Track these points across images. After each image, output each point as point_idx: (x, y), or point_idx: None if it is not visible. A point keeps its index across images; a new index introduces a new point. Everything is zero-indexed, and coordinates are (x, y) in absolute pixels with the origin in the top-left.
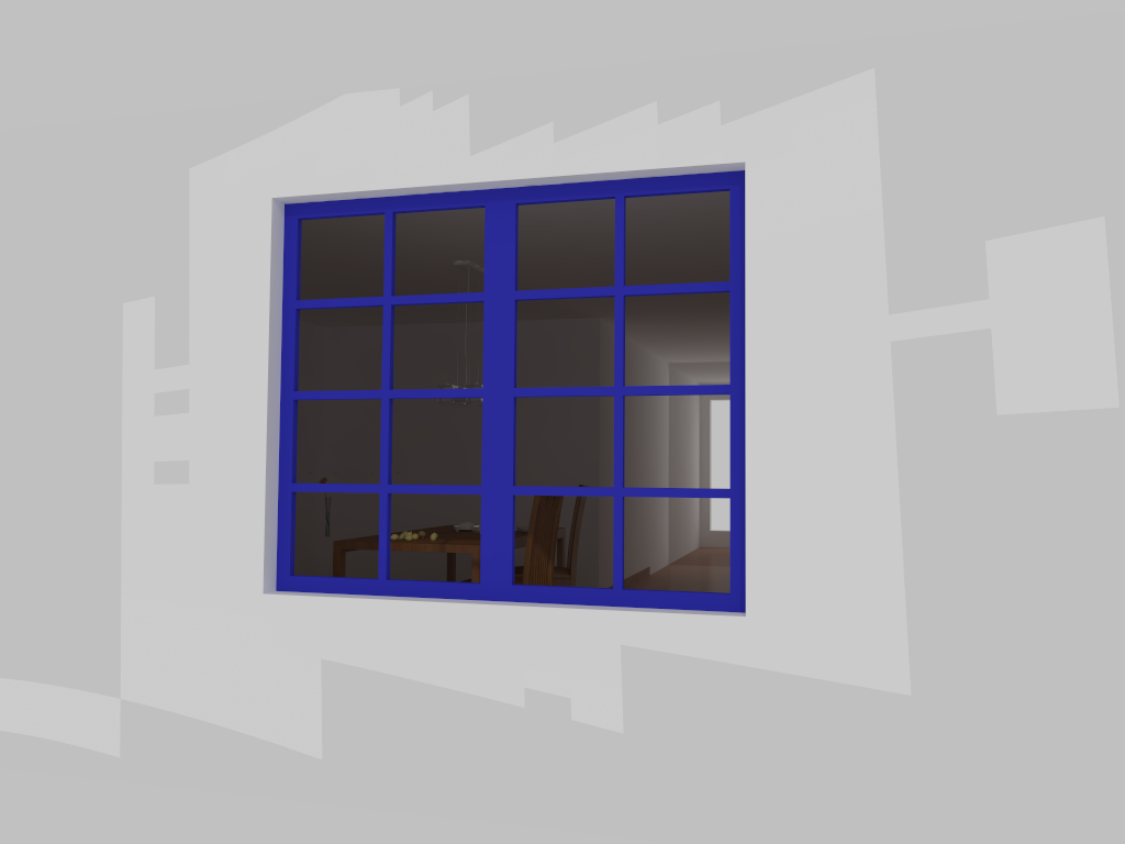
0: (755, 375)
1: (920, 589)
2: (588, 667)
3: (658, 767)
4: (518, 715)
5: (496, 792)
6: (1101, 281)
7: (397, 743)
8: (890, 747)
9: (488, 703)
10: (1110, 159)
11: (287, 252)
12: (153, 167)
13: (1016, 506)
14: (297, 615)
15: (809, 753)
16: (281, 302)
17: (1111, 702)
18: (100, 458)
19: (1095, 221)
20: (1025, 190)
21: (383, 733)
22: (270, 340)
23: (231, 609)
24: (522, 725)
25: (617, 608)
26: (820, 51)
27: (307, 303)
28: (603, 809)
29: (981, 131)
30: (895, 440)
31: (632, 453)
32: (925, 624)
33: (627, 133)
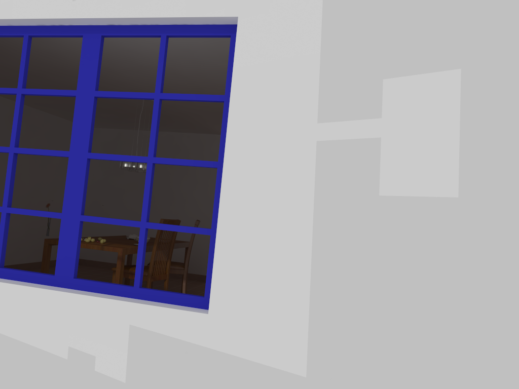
0: (230, 156)
1: (319, 307)
2: (108, 337)
3: None
4: (62, 364)
5: None
6: (454, 112)
7: None
8: None
9: (45, 354)
10: (468, 31)
11: None
12: None
13: (386, 257)
14: None
15: None
16: None
17: None
18: None
19: (455, 71)
20: (412, 47)
21: None
22: None
23: None
24: (64, 371)
25: (133, 300)
26: None
27: None
28: None
29: (387, 6)
30: (313, 206)
31: None
32: (320, 331)
33: None
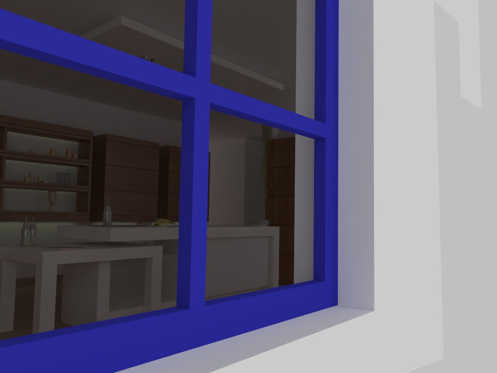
0: None
1: (444, 249)
2: None
3: None
4: None
5: None
6: (477, 19)
7: None
8: None
9: None
10: None
11: None
12: None
13: (465, 173)
14: None
15: None
16: None
17: (483, 320)
18: None
19: None
20: None
21: None
22: None
23: None
24: None
25: (215, 351)
26: None
27: None
28: None
29: None
30: (436, 99)
31: None
32: (446, 283)
33: None
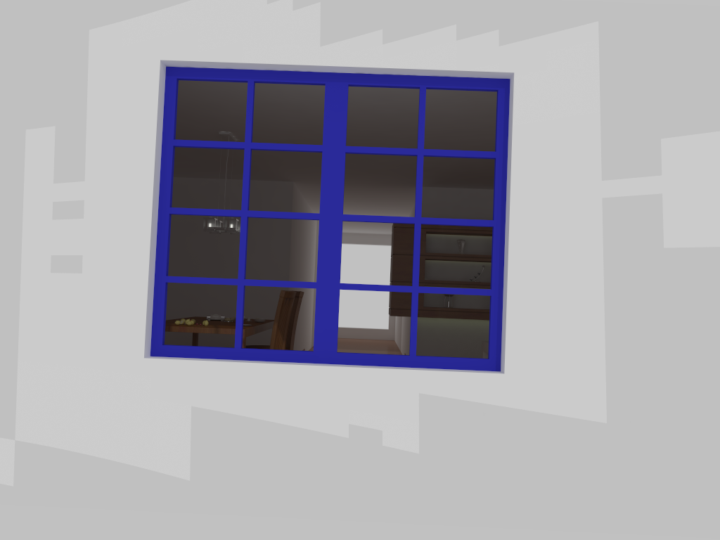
0: (516, 214)
1: (614, 356)
2: (395, 409)
3: (442, 475)
4: (343, 443)
5: (325, 498)
6: None
7: (250, 466)
8: (593, 456)
9: (321, 436)
10: None
11: (167, 102)
12: (56, 25)
13: (673, 304)
14: (172, 374)
15: (542, 462)
16: (161, 140)
17: None
18: (1, 251)
19: None
20: (685, 109)
21: (240, 459)
22: (155, 167)
23: (116, 369)
24: (346, 450)
25: (414, 368)
26: (564, 5)
27: (182, 142)
28: (403, 505)
29: (661, 69)
30: (603, 261)
31: (301, 273)
32: (617, 378)
33: (435, 44)
